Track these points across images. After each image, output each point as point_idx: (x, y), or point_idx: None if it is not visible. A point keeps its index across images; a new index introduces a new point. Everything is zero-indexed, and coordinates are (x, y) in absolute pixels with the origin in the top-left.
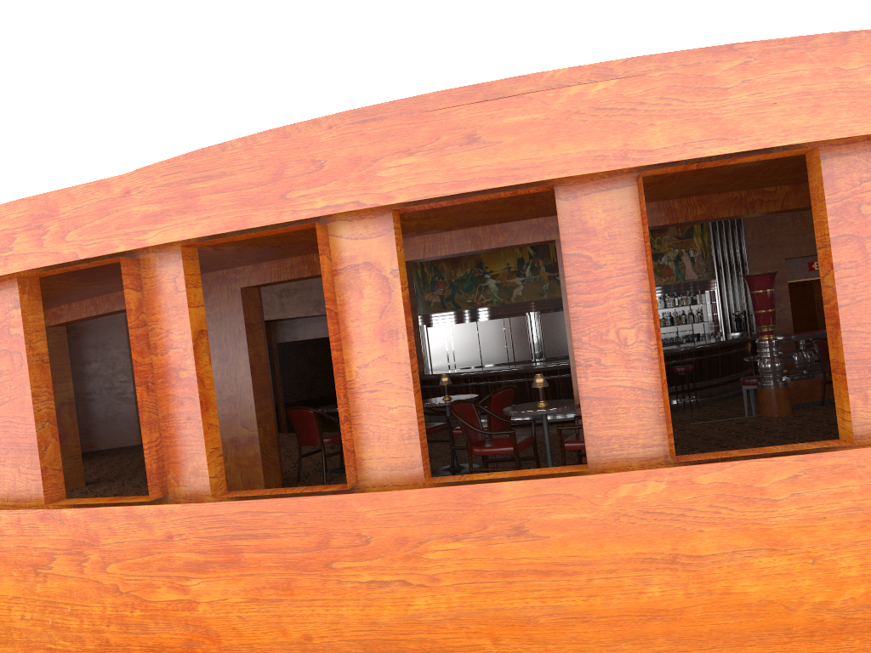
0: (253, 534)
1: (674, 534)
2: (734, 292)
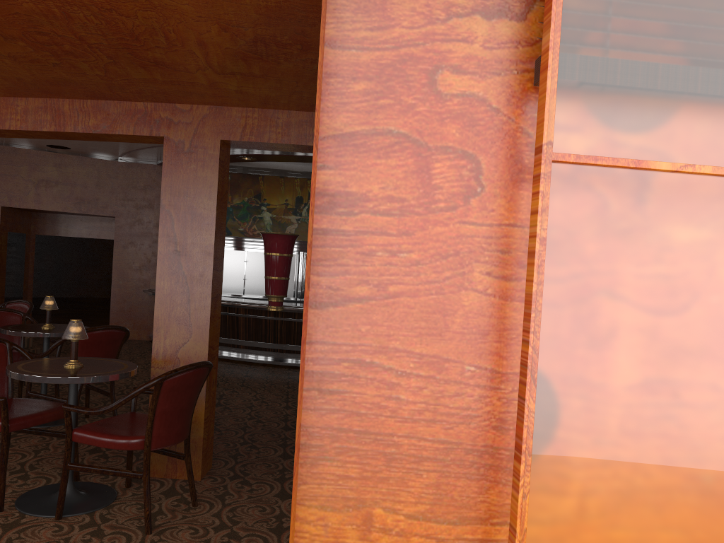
0: None
1: None
2: None
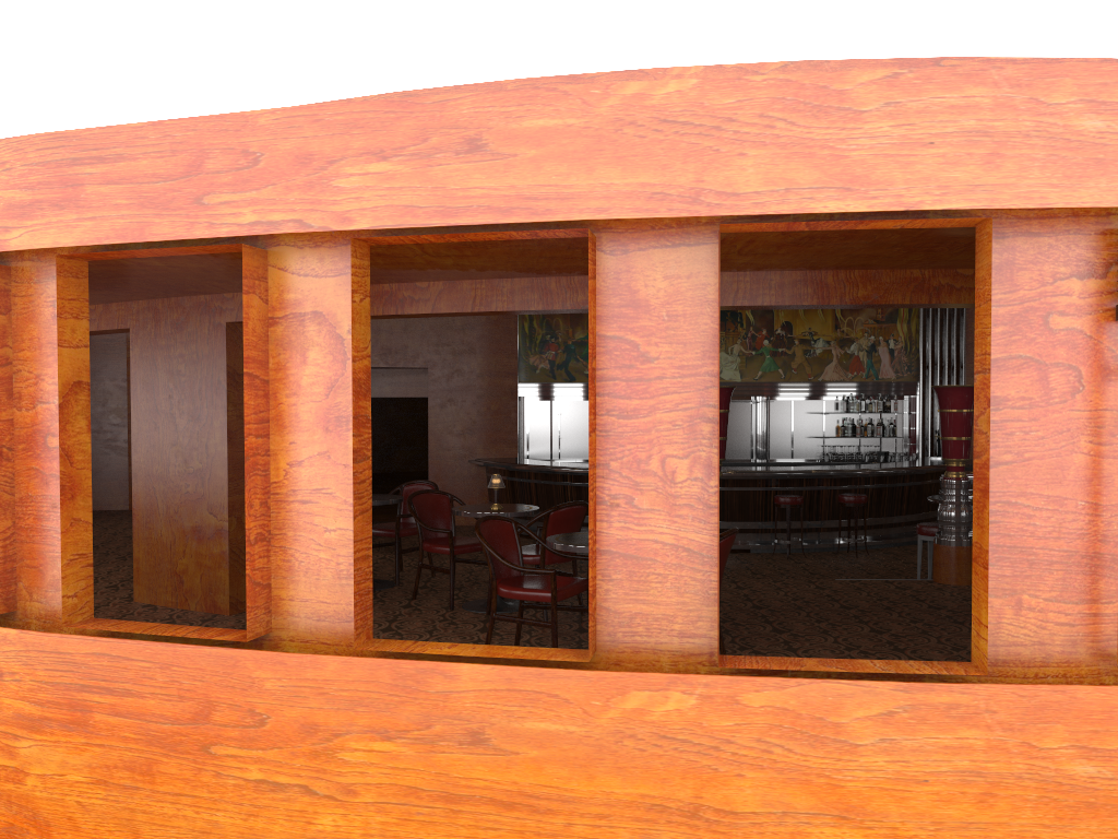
0: (109, 688)
1: (700, 774)
2: None
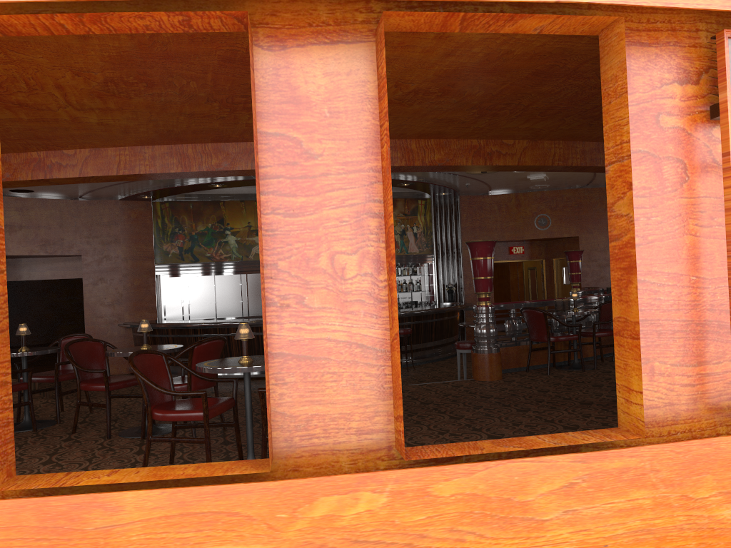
0: None
1: None
2: (448, 267)
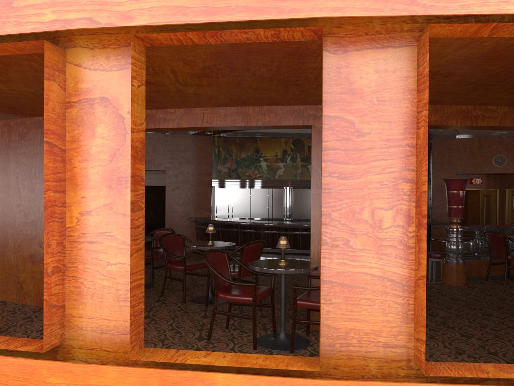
0: None
1: None
2: None
